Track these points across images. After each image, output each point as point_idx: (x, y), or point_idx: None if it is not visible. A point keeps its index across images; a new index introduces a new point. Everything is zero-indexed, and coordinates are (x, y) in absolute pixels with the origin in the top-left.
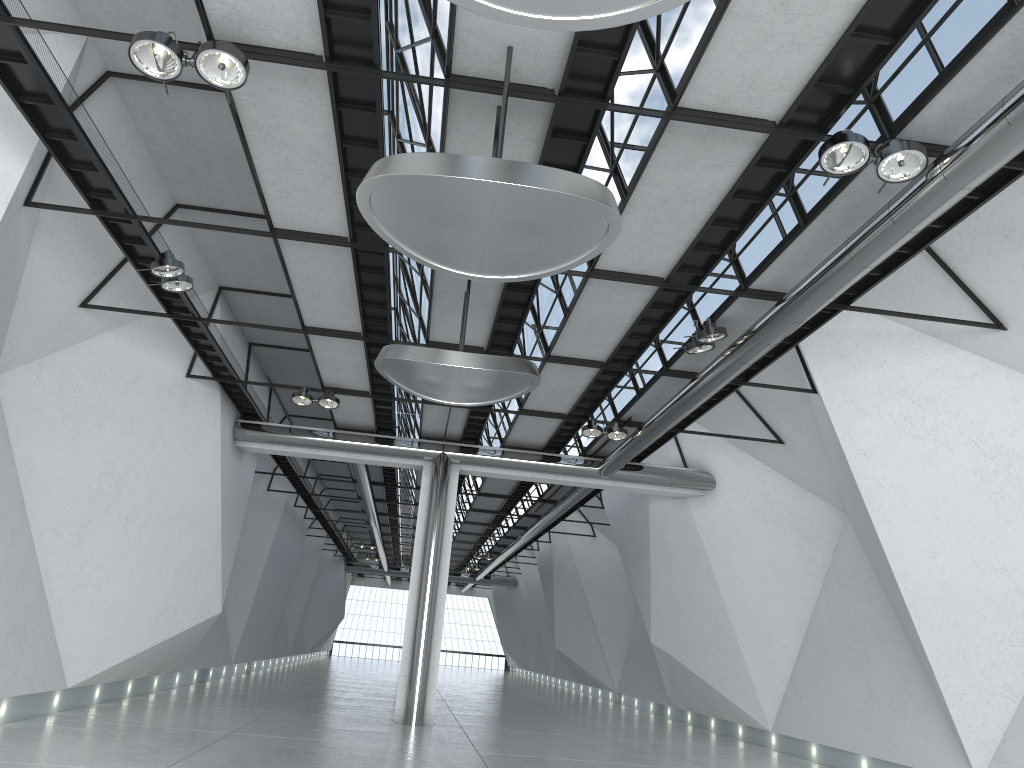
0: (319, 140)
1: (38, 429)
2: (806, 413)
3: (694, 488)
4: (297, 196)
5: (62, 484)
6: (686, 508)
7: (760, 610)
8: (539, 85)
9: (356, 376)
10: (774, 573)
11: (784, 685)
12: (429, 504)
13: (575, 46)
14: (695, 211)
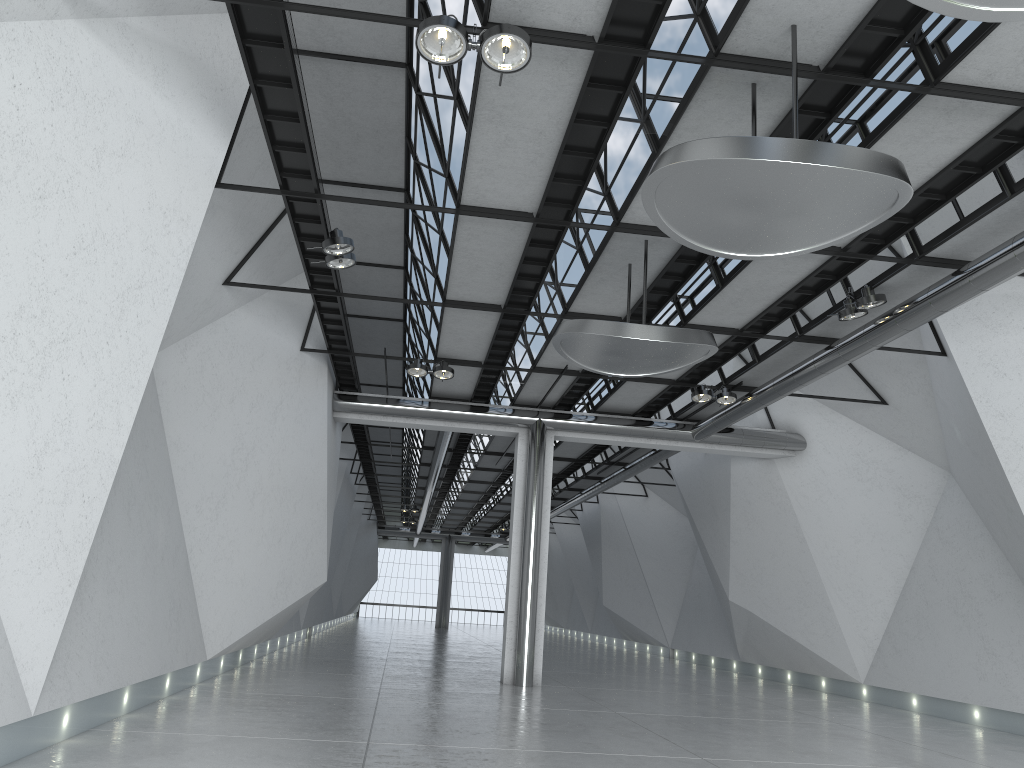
0: (549, 119)
1: (184, 407)
2: (919, 374)
3: (783, 449)
4: (499, 173)
5: (203, 461)
6: (773, 469)
7: (853, 567)
8: (805, 62)
9: (475, 347)
10: (869, 531)
11: (878, 639)
12: (528, 471)
13: (865, 24)
14: None
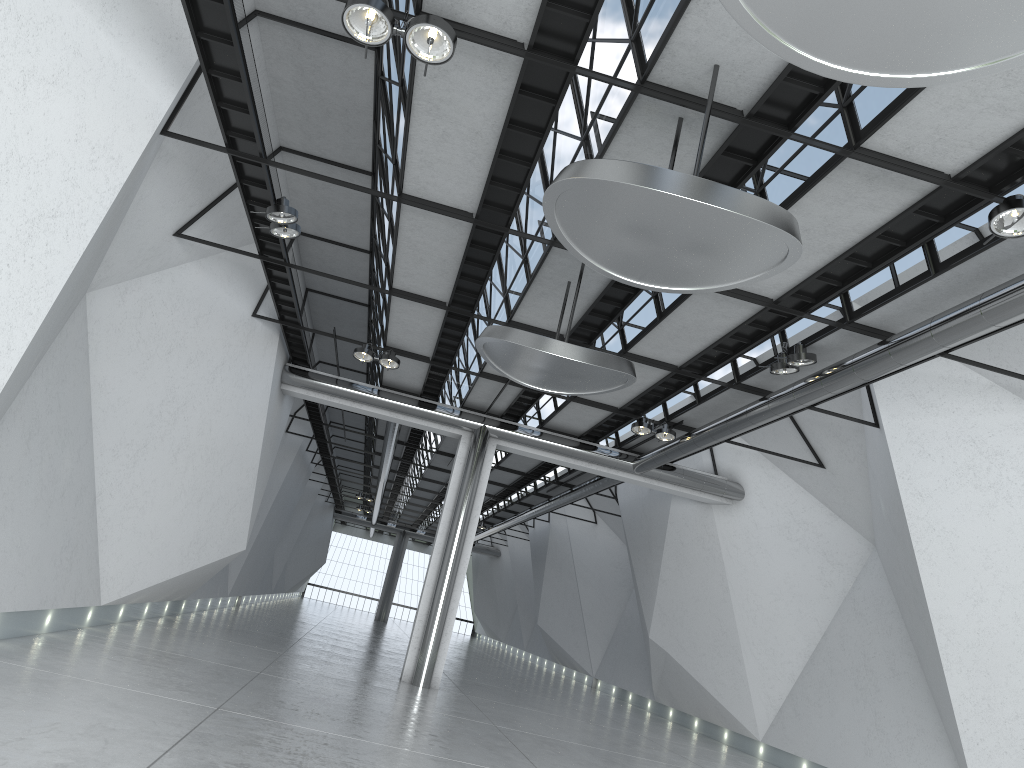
0: (485, 120)
1: (115, 350)
2: (856, 443)
3: (722, 496)
4: (439, 168)
5: (127, 407)
6: (709, 514)
7: (769, 624)
8: (729, 105)
9: (423, 341)
10: (790, 591)
11: (782, 699)
12: (464, 474)
13: (784, 76)
14: (832, 244)
